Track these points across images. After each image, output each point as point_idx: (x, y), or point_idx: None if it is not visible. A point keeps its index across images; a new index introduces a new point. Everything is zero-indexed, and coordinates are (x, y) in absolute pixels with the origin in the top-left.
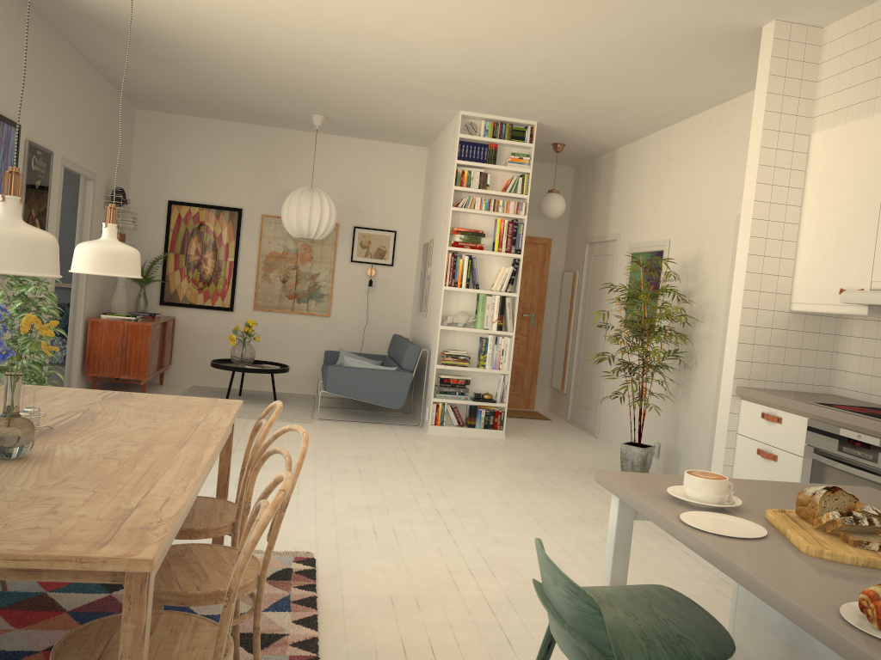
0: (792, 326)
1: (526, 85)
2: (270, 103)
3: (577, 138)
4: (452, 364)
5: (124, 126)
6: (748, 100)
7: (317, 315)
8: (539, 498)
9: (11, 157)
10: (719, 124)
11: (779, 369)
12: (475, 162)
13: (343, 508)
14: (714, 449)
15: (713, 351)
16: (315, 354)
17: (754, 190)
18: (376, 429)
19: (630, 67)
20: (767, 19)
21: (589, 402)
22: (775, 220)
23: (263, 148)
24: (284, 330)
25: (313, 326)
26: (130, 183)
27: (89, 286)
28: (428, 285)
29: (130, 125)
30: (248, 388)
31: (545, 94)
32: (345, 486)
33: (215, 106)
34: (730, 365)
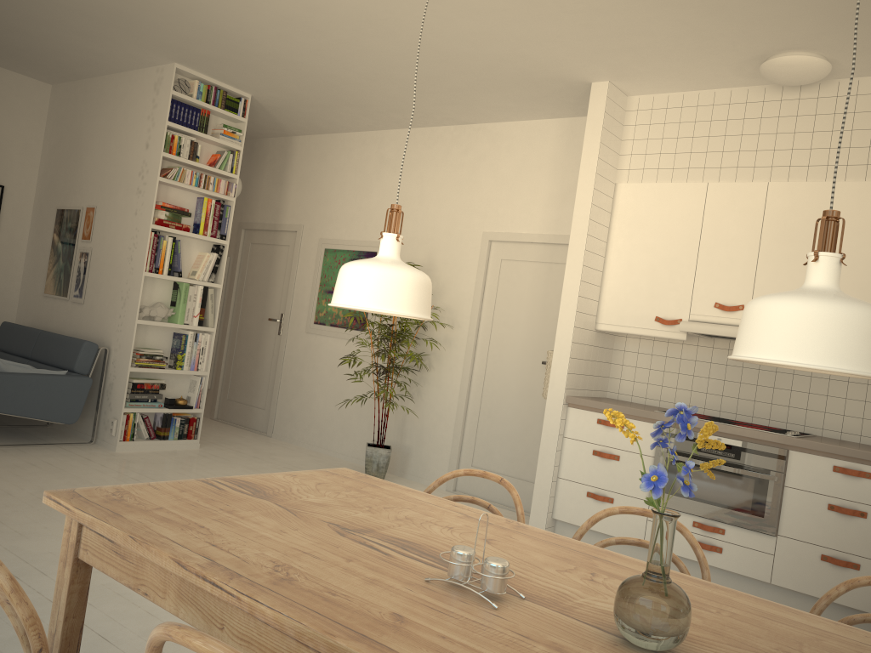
0: (595, 343)
1: (304, 62)
2: None
3: (268, 119)
4: (149, 366)
5: None
6: (496, 130)
7: None
8: None
9: None
10: (456, 143)
11: (586, 379)
12: (187, 128)
13: None
14: (540, 452)
15: (454, 354)
16: None
17: (586, 225)
18: (50, 453)
19: (435, 78)
20: (605, 79)
21: (251, 399)
22: (595, 252)
23: None
24: None
25: None
26: None
27: None
28: (85, 265)
29: None
30: None
31: (308, 75)
32: None
33: None
34: (561, 377)
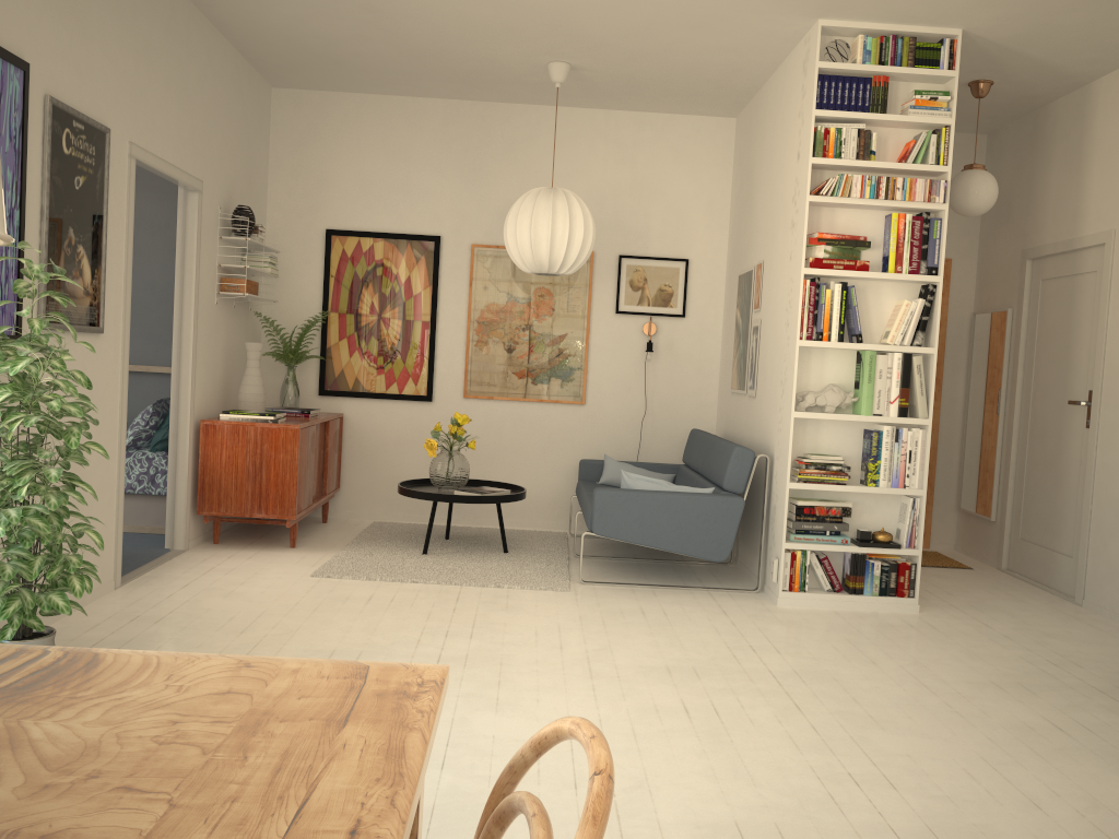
0: None
1: None
2: (479, 46)
3: (1025, 64)
4: (819, 481)
5: (252, 112)
6: None
7: (564, 403)
8: (1095, 783)
9: (10, 122)
10: None
11: None
12: (848, 112)
13: (683, 834)
14: None
15: None
16: (563, 466)
17: None
18: (684, 599)
19: None
20: None
21: (1053, 539)
22: None
23: (470, 136)
24: (513, 429)
25: (559, 421)
26: (267, 205)
27: (199, 368)
28: (755, 343)
29: (262, 113)
30: (459, 524)
31: None
32: (669, 759)
33: (391, 65)
34: None
